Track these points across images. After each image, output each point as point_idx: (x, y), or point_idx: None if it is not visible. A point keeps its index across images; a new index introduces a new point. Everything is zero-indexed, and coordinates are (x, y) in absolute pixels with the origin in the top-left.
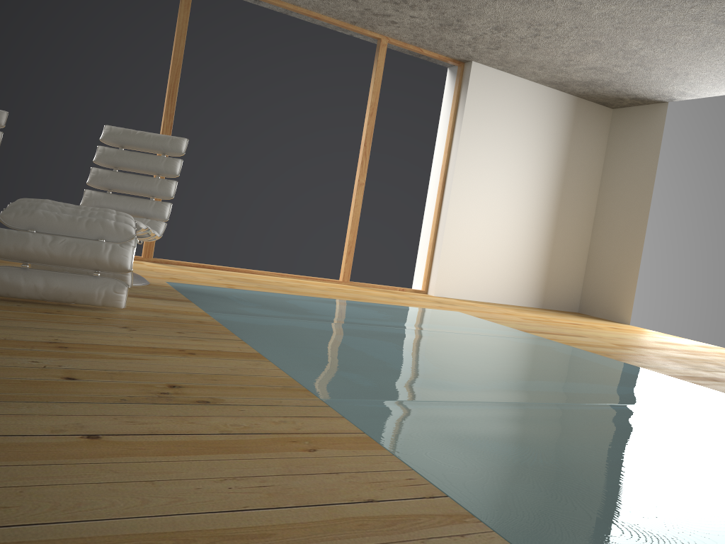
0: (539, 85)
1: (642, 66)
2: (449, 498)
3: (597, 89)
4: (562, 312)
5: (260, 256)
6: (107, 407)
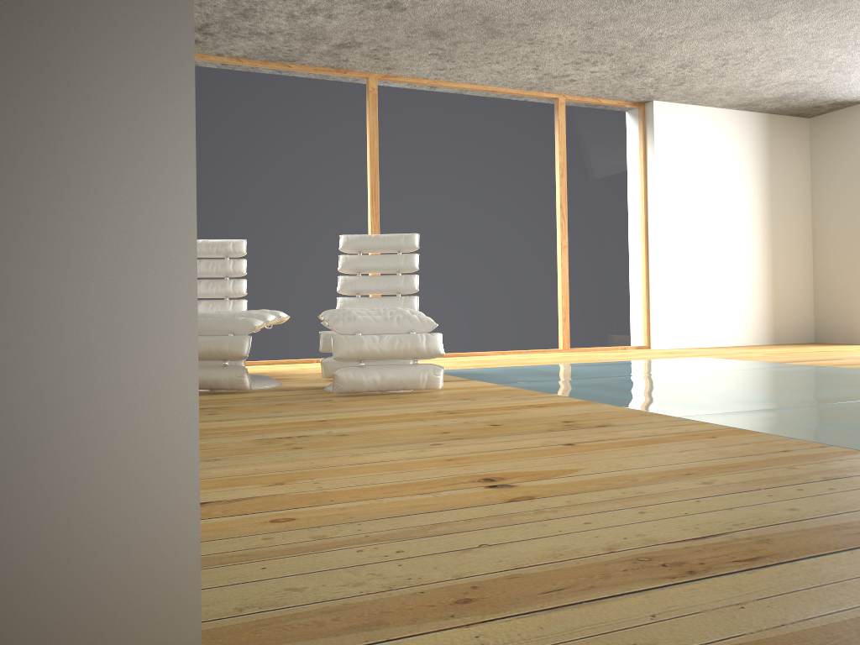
0: (726, 110)
1: (840, 71)
2: (835, 446)
3: (791, 102)
4: (798, 344)
5: (480, 337)
6: (548, 433)
